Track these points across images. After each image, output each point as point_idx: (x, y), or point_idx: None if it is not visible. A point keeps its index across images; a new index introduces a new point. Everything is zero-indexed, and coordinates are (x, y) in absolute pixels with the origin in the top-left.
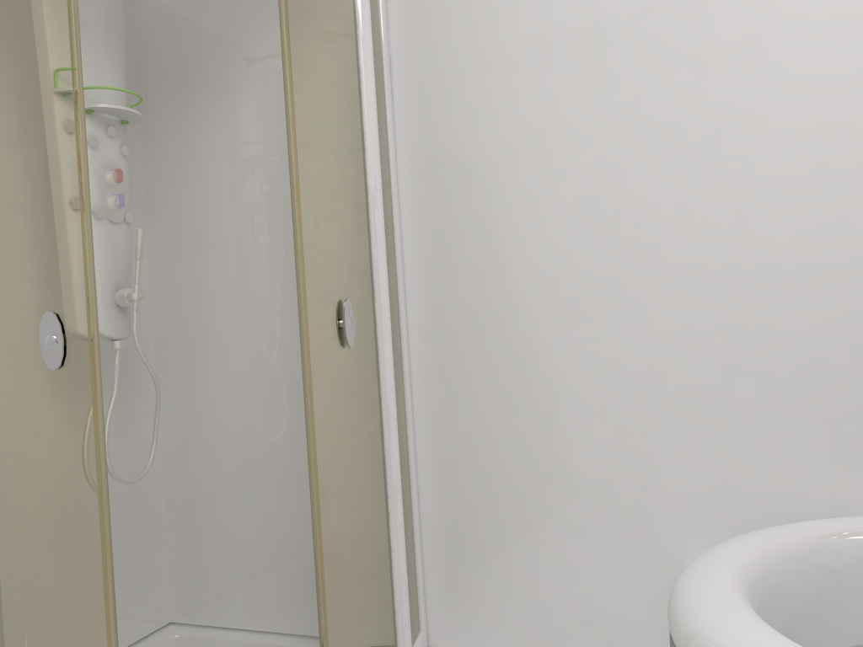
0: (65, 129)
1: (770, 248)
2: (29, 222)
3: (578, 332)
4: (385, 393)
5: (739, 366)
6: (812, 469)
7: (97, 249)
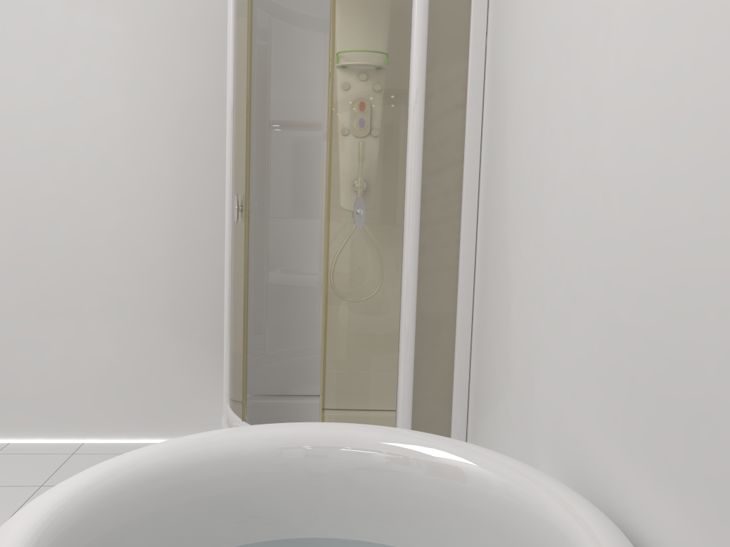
0: (245, 103)
1: (602, 165)
2: (238, 151)
3: (522, 239)
4: (403, 265)
5: (576, 295)
6: (597, 427)
7: None
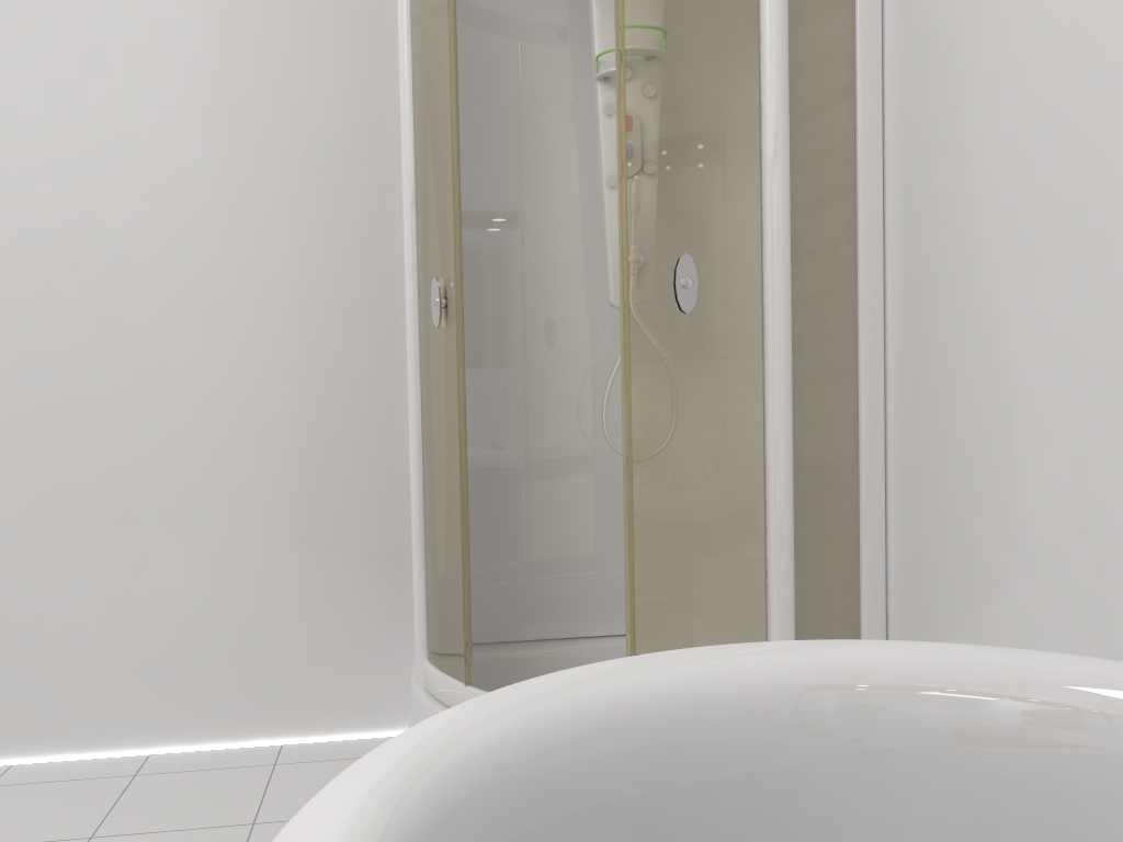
0: (446, 115)
1: None
2: (432, 202)
3: (1038, 291)
4: (767, 375)
5: None
6: None
7: (610, 220)
